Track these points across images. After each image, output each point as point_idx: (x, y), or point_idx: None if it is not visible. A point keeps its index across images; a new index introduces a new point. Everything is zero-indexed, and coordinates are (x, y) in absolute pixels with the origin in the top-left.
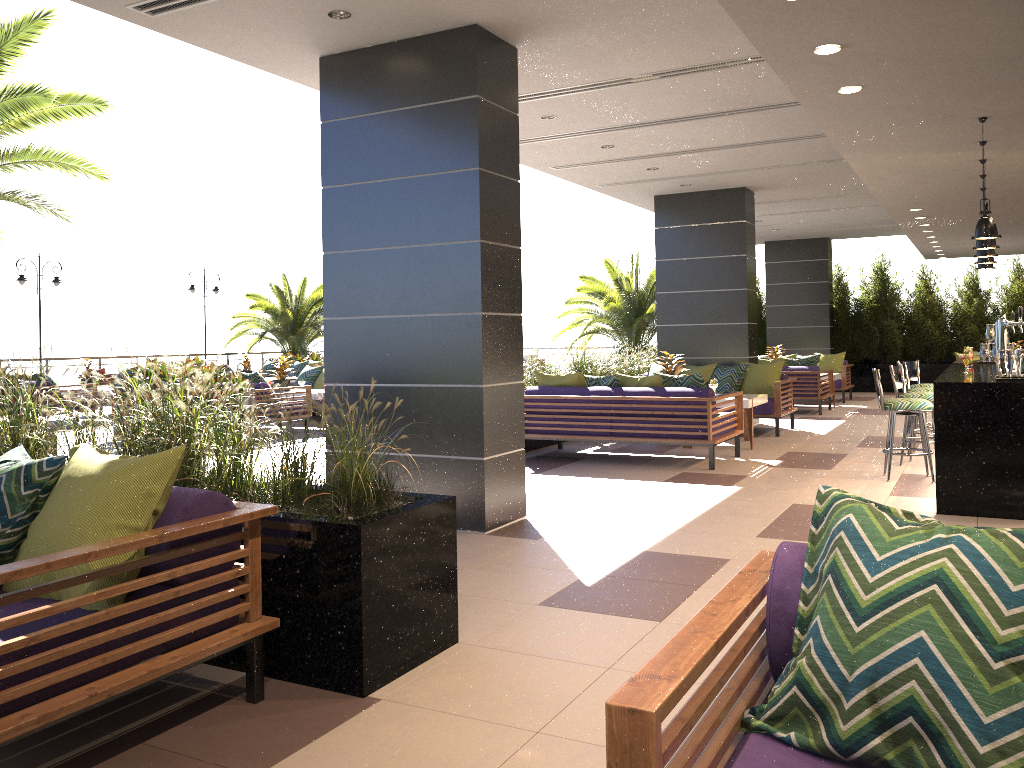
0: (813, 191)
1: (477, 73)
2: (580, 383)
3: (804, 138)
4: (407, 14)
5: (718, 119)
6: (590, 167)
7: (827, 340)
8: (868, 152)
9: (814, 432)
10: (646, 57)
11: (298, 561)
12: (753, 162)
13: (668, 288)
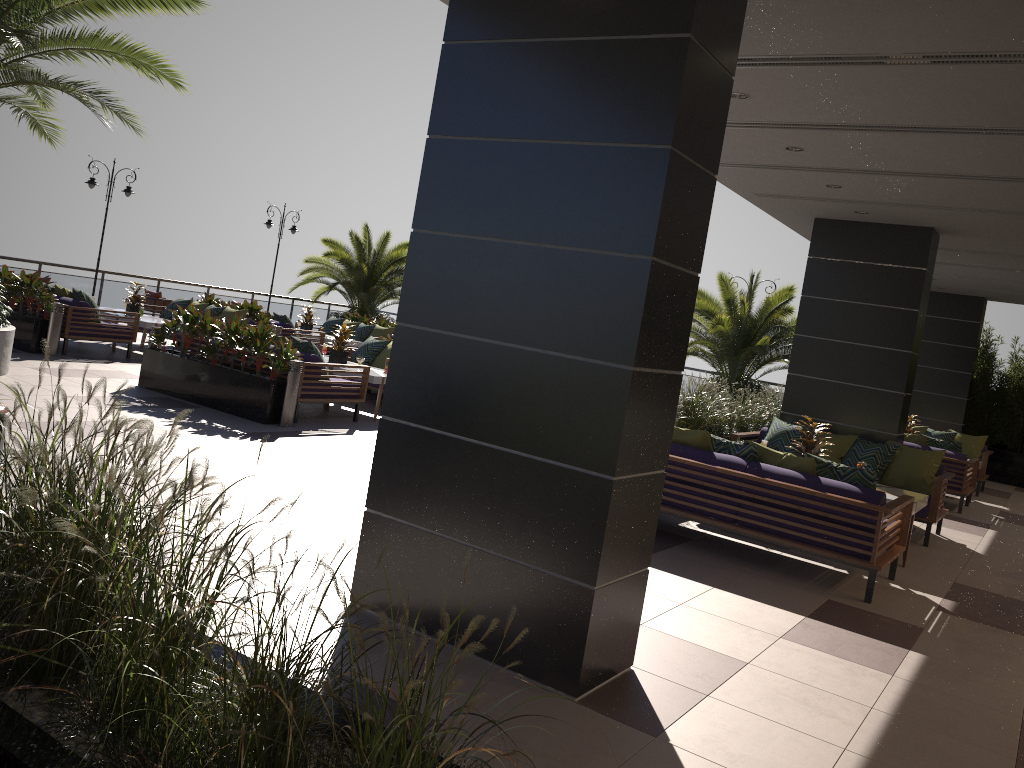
0: (1013, 247)
1: None
2: (703, 444)
3: None
4: None
5: (967, 137)
6: (757, 171)
7: (960, 414)
8: None
9: (969, 547)
10: (933, 26)
11: None
12: (967, 200)
13: (810, 331)
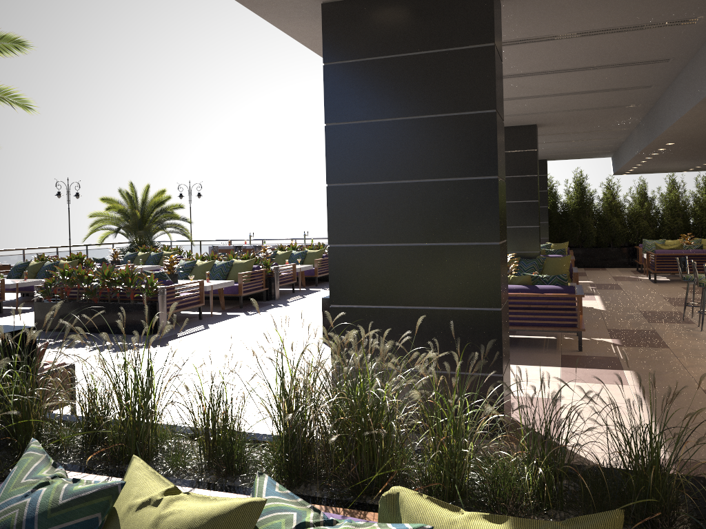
0: (577, 128)
1: (494, 23)
2: None
3: (623, 89)
4: None
5: (581, 72)
6: None
7: (546, 232)
8: None
9: (595, 308)
10: (592, 17)
11: None
12: (564, 106)
13: None
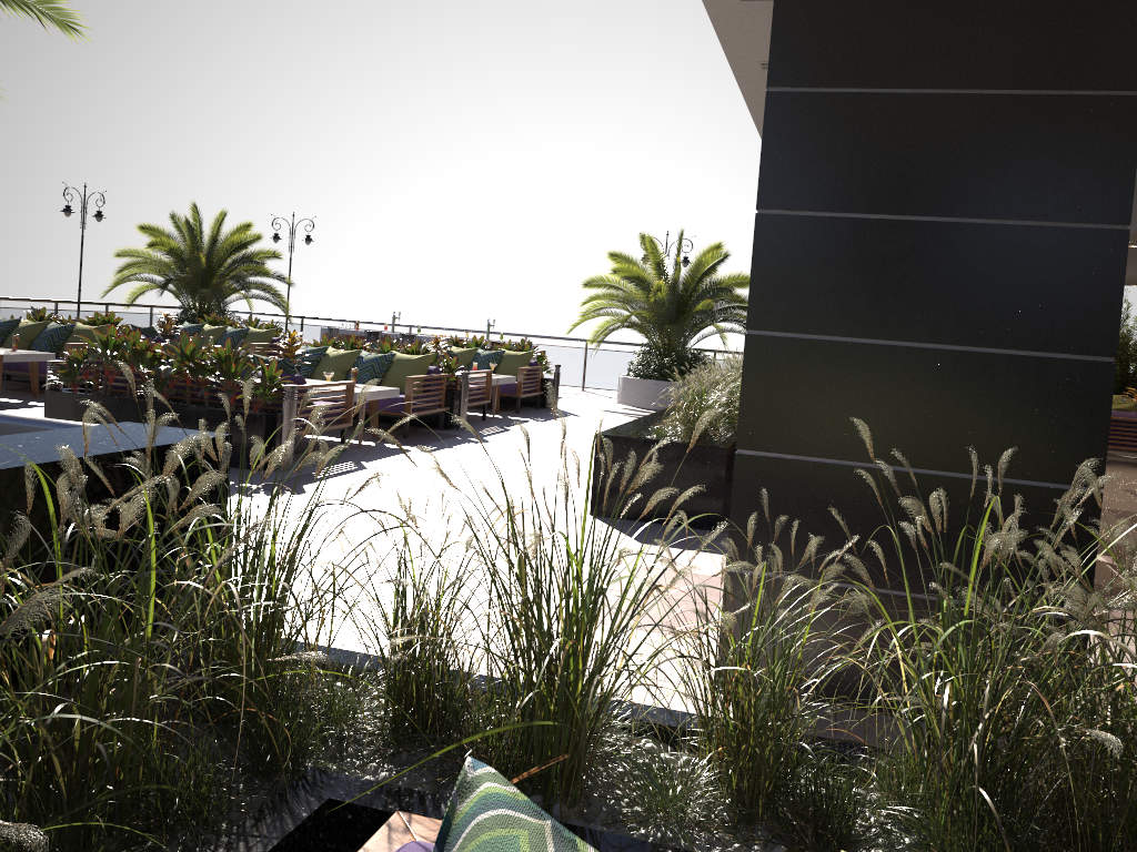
0: None
1: None
2: None
3: None
4: None
5: None
6: None
7: None
8: None
9: None
10: None
11: None
12: None
13: None
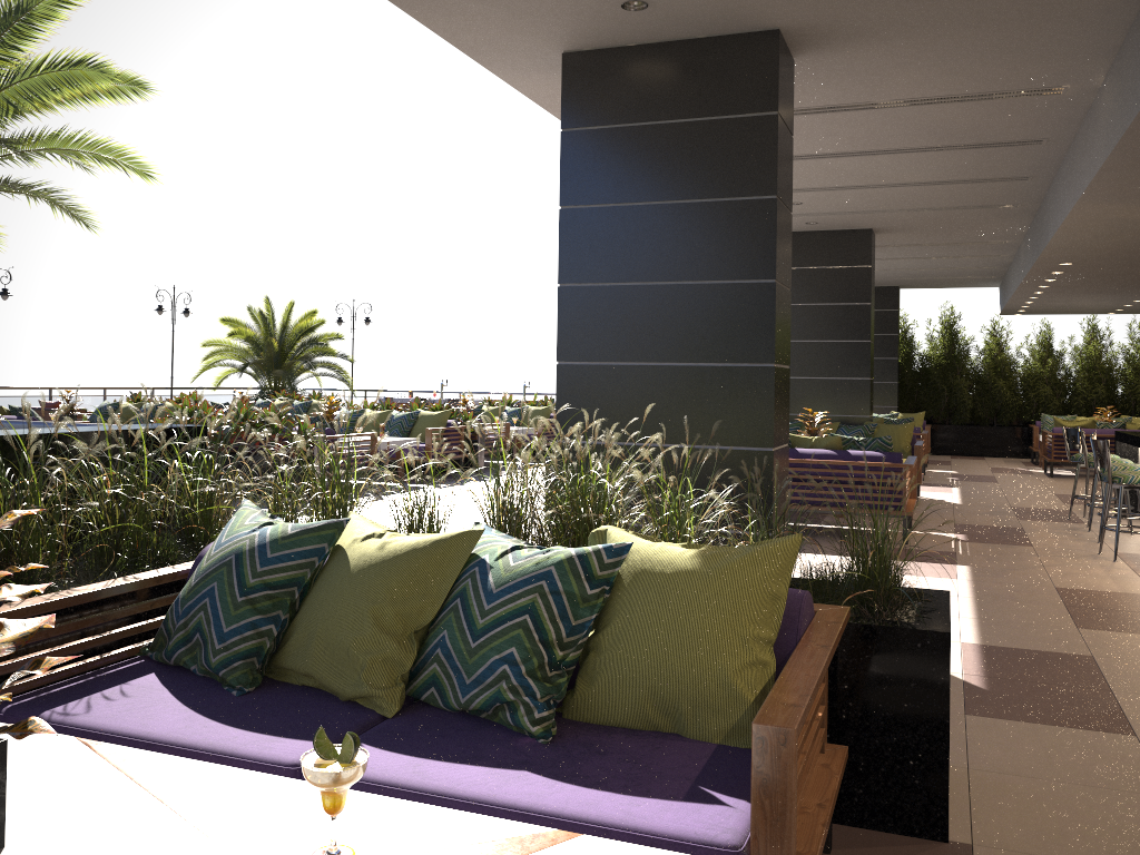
0: (935, 237)
1: (778, 86)
2: None
3: (987, 181)
4: (711, 11)
5: (921, 154)
6: None
7: (894, 397)
8: (1106, 202)
9: (947, 501)
10: (919, 81)
11: (846, 674)
12: (907, 203)
13: None
